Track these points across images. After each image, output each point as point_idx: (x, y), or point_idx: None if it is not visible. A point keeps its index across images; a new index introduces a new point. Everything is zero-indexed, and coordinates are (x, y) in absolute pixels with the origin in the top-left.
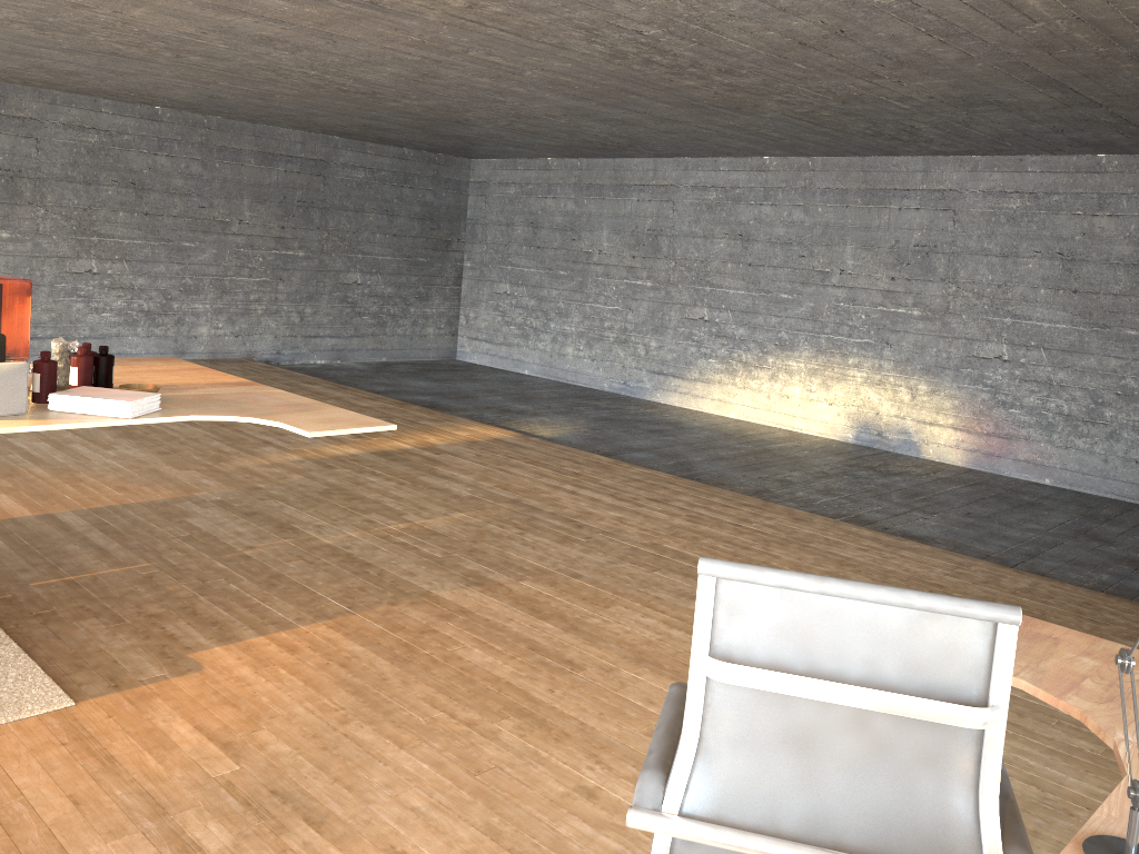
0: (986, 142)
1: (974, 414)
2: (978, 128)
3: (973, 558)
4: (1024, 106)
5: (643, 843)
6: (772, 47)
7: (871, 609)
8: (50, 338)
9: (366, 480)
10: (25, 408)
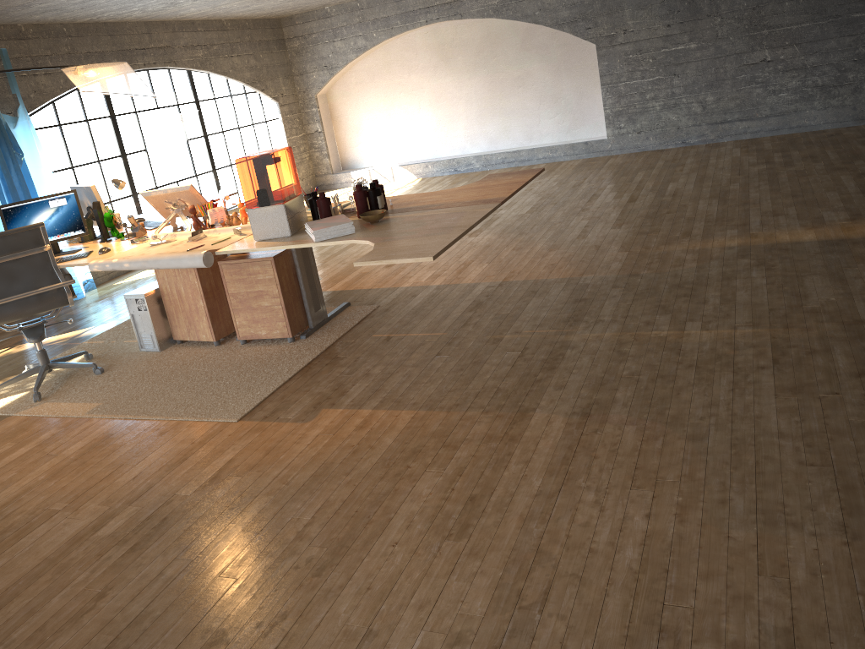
0: None
1: None
2: None
3: None
4: None
5: None
6: None
7: None
8: (737, 121)
9: (743, 276)
10: (289, 233)
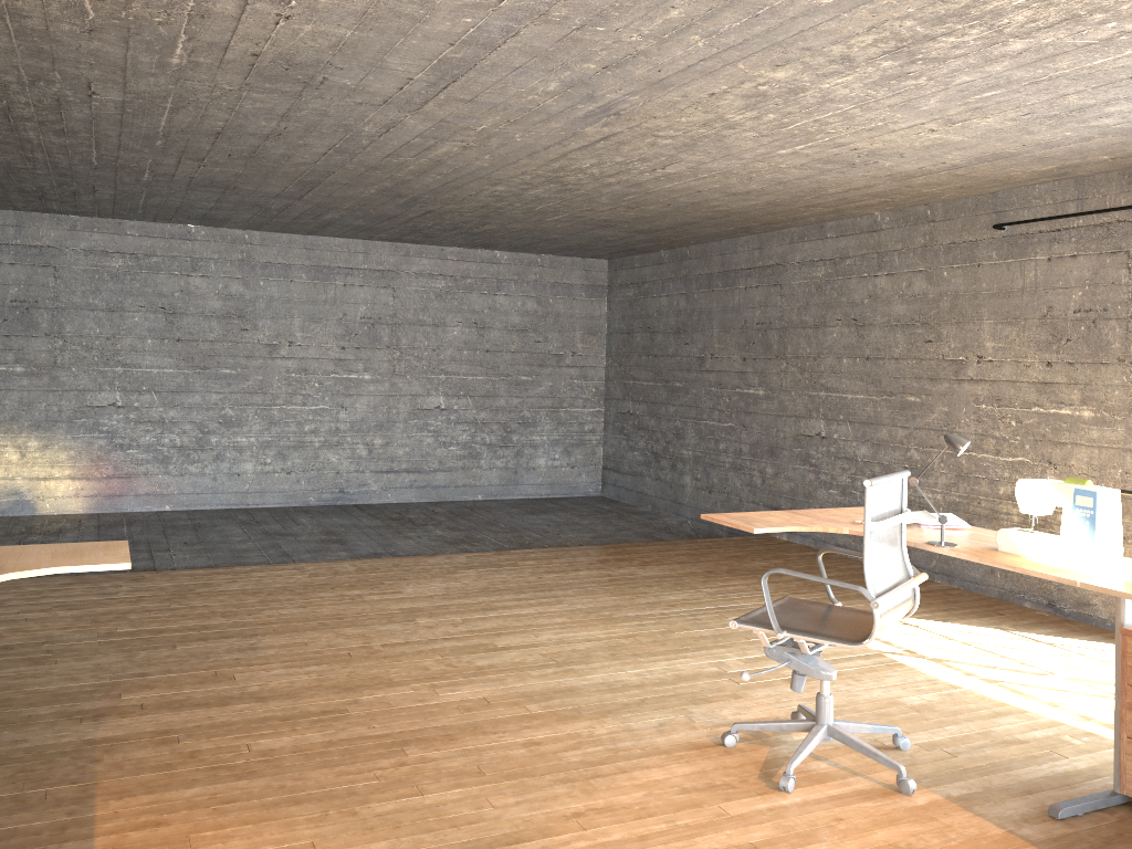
0: (122, 208)
1: (93, 460)
2: (153, 199)
3: (293, 563)
4: (245, 192)
5: (599, 740)
6: (184, 129)
7: (889, 484)
8: None
9: None
10: None
